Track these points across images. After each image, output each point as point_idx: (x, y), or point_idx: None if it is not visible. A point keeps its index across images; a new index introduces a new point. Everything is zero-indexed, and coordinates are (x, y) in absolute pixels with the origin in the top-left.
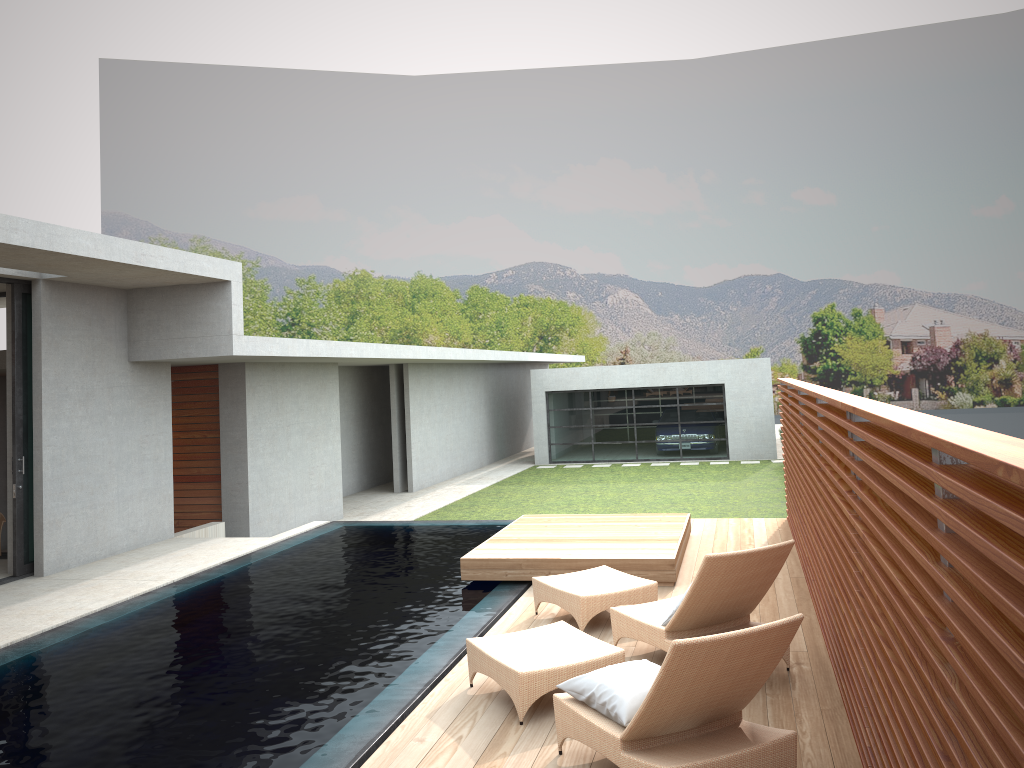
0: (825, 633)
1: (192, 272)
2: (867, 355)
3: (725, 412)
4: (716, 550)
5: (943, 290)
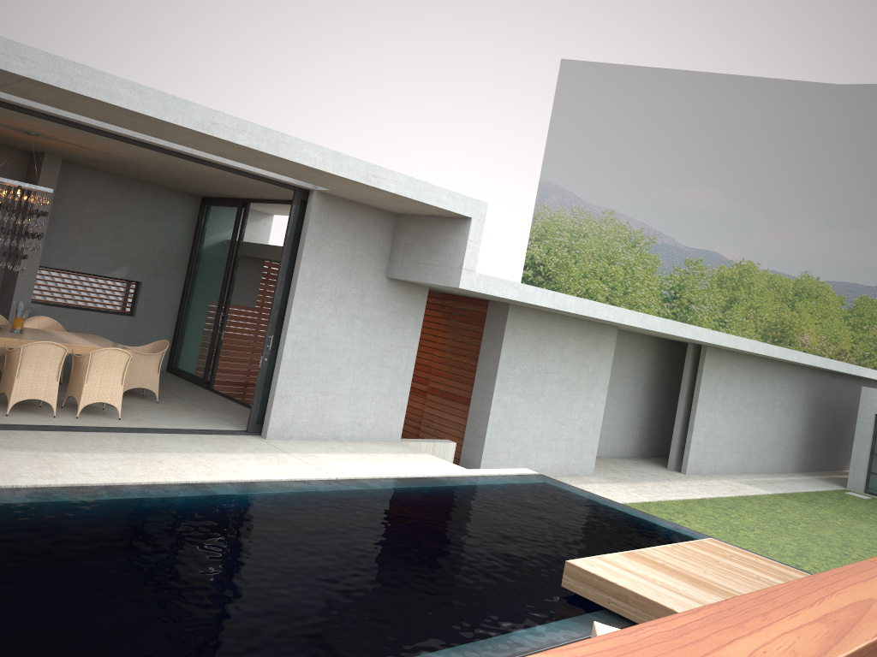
0: None
1: (427, 202)
2: None
3: None
4: None
5: None
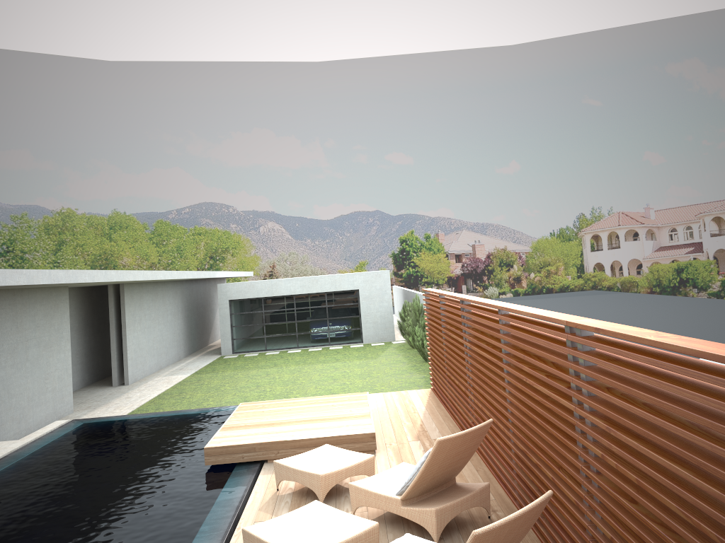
0: (506, 483)
1: None
2: (434, 264)
3: (359, 309)
4: (393, 419)
5: (480, 221)
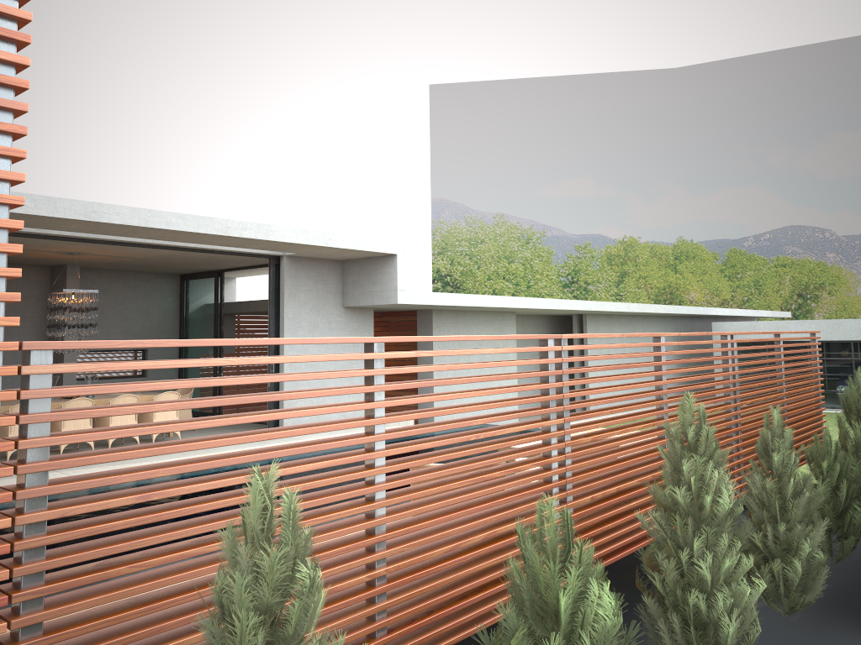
0: None
1: (366, 249)
2: None
3: None
4: None
5: None
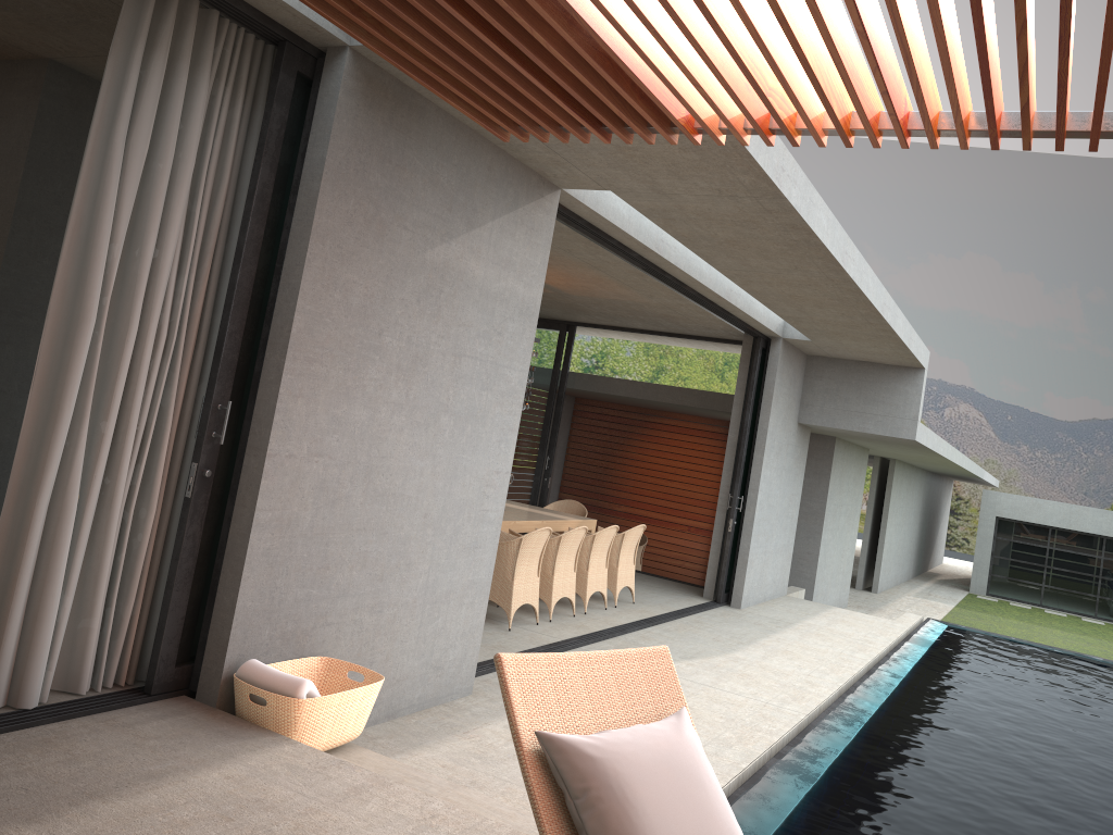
0: None
1: (917, 357)
2: None
3: None
4: None
5: None
